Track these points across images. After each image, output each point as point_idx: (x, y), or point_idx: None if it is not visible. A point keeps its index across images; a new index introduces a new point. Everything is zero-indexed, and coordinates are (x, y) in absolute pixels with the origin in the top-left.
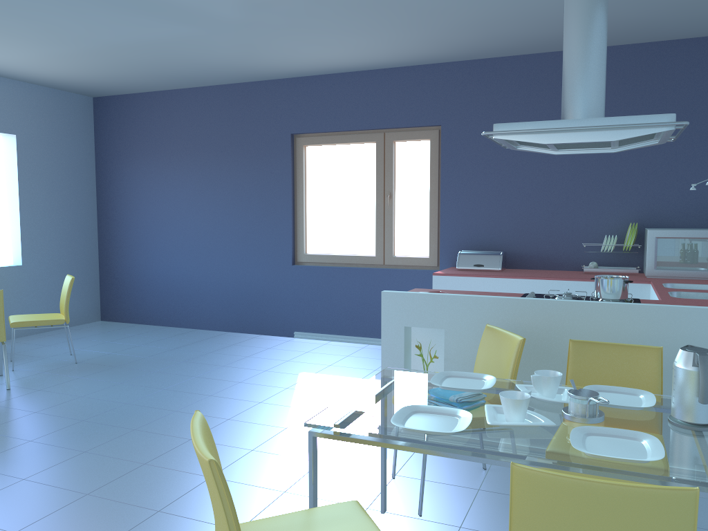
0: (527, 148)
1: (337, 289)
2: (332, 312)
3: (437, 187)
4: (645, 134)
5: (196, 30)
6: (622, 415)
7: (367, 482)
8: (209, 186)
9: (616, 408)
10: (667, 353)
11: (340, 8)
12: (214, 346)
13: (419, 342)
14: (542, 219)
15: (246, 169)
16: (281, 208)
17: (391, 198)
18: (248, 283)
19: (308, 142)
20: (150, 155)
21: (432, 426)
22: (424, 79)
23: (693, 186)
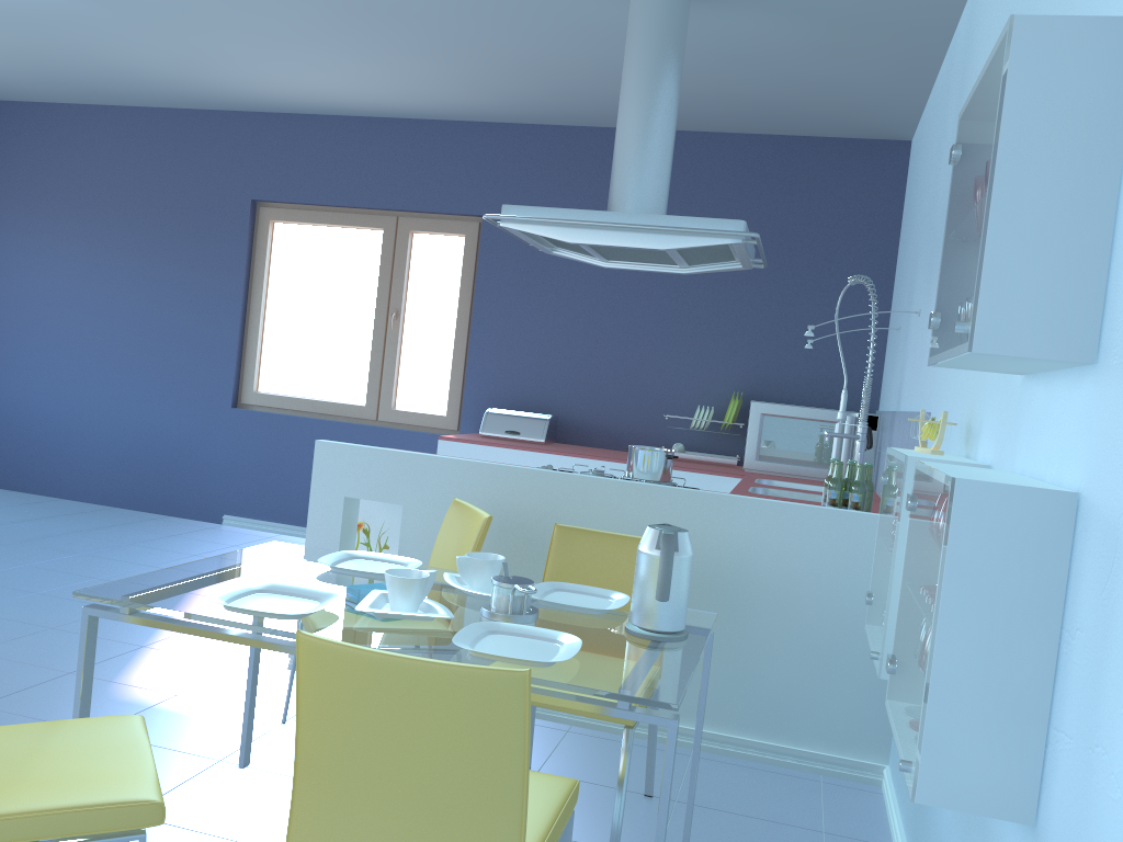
0: (566, 254)
1: (299, 452)
2: (288, 488)
3: (468, 310)
4: (703, 245)
5: (88, 5)
6: (568, 618)
7: (239, 726)
8: (110, 267)
9: (567, 610)
10: (706, 561)
11: (317, 7)
12: (80, 524)
13: (367, 524)
14: (615, 374)
15: (174, 247)
16: (223, 315)
17: (398, 319)
18: (157, 430)
19: (279, 216)
20: (15, 205)
21: (272, 608)
22: (464, 142)
23: (809, 342)
